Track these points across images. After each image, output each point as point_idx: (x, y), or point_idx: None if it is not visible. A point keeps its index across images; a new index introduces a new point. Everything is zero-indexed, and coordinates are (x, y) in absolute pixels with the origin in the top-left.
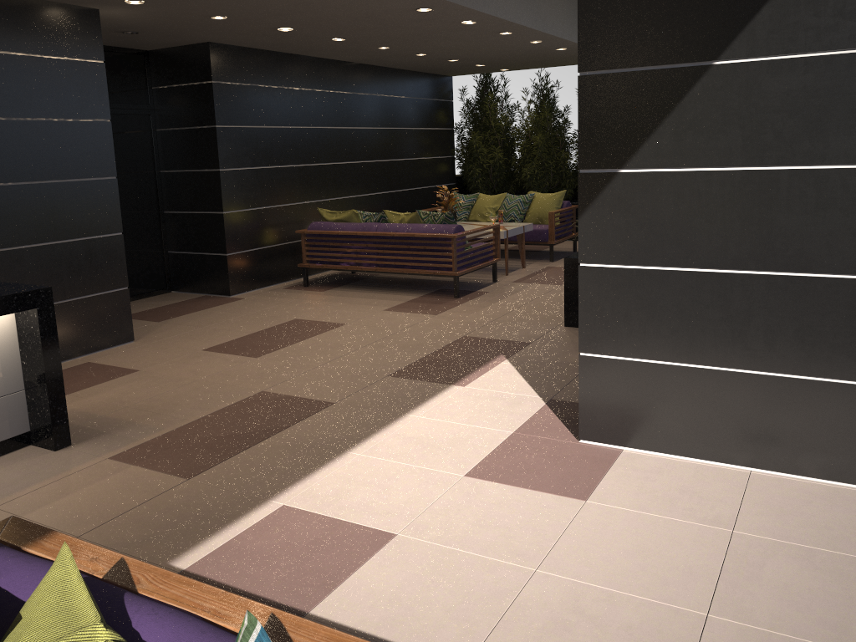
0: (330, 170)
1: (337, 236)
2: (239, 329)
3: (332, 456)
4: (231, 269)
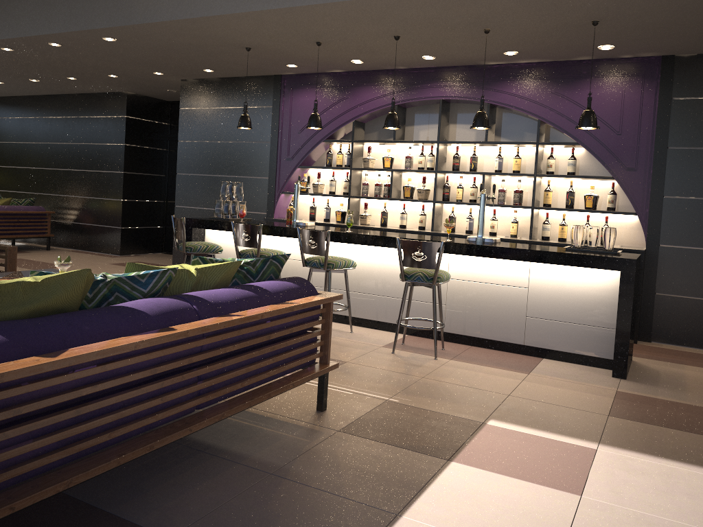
0: None
1: None
2: None
3: None
4: None
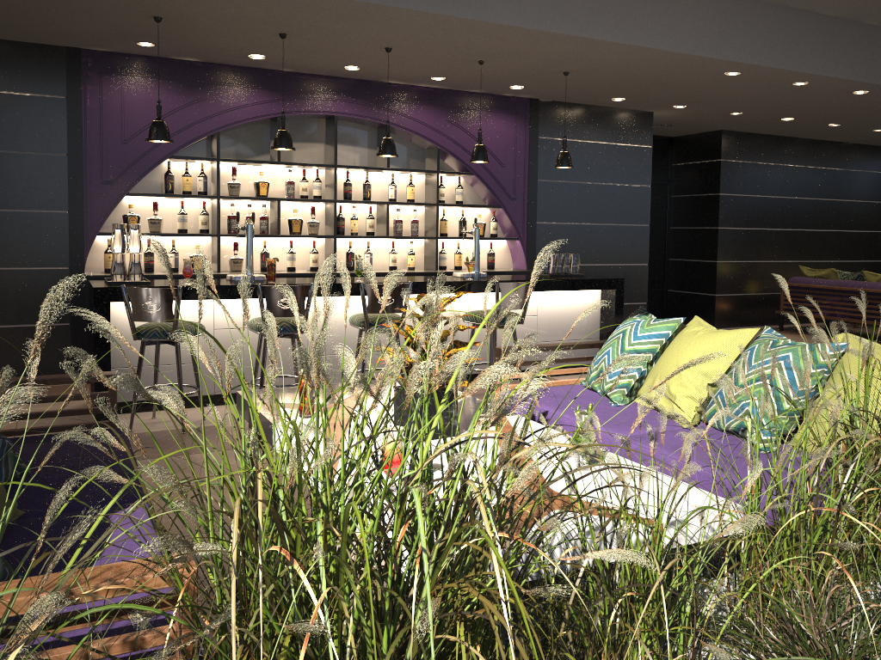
0: (814, 235)
1: (814, 290)
2: None
3: None
4: (717, 307)
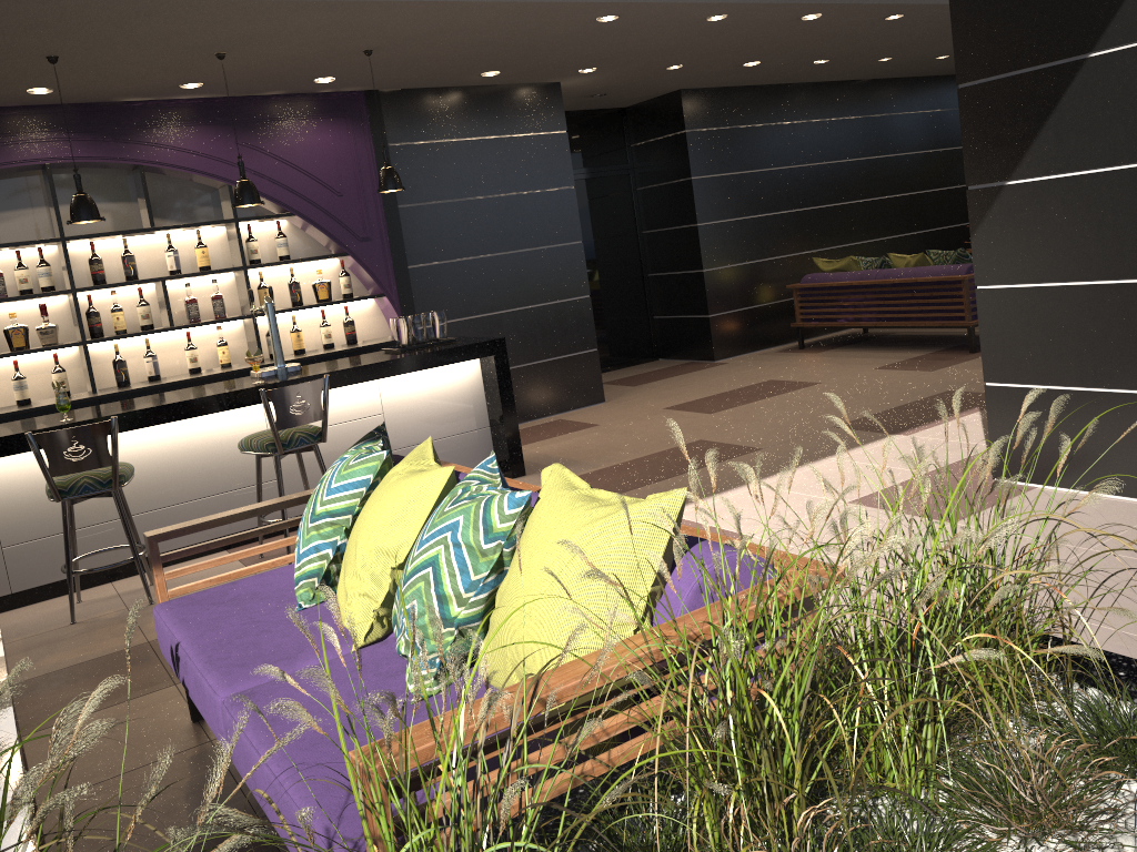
0: (835, 212)
1: (832, 289)
2: (707, 391)
3: (733, 486)
4: (714, 332)
